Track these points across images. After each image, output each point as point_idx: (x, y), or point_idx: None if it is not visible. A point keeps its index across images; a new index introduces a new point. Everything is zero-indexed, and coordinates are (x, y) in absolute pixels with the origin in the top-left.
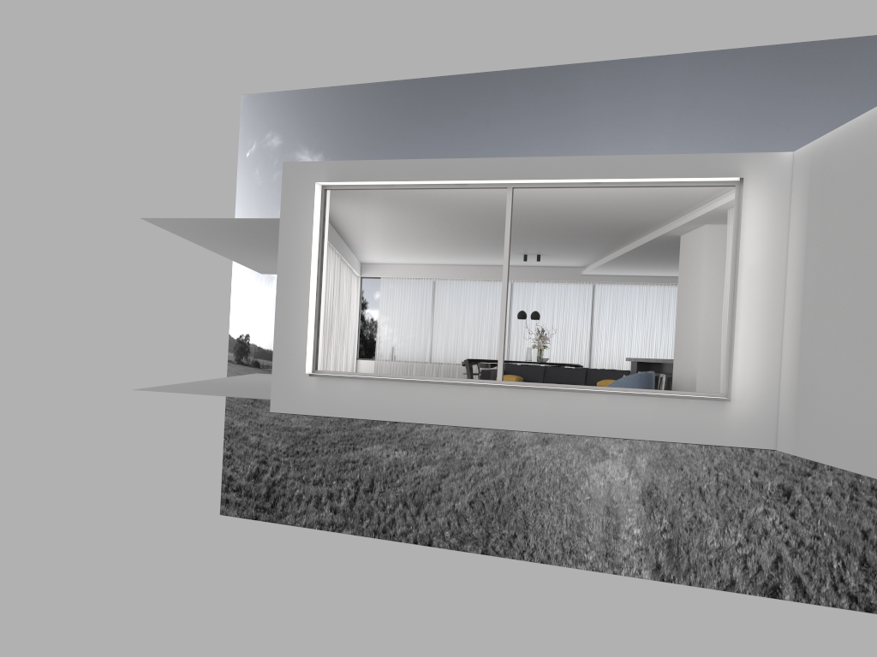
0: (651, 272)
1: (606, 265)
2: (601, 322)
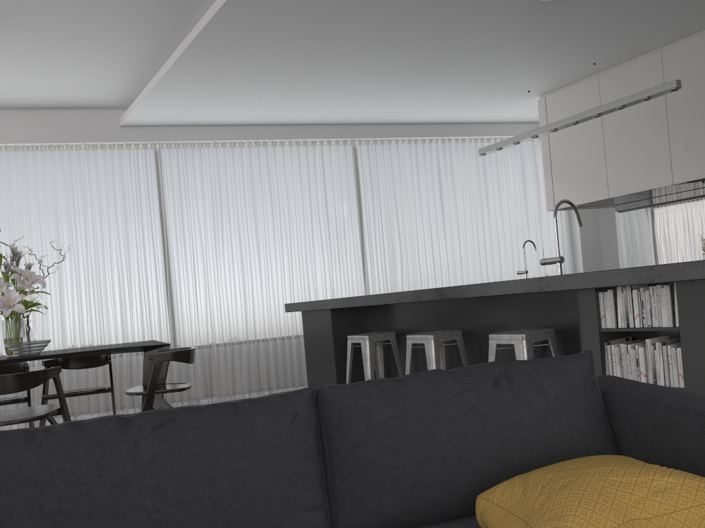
0: (304, 101)
1: (202, 54)
2: (190, 233)
